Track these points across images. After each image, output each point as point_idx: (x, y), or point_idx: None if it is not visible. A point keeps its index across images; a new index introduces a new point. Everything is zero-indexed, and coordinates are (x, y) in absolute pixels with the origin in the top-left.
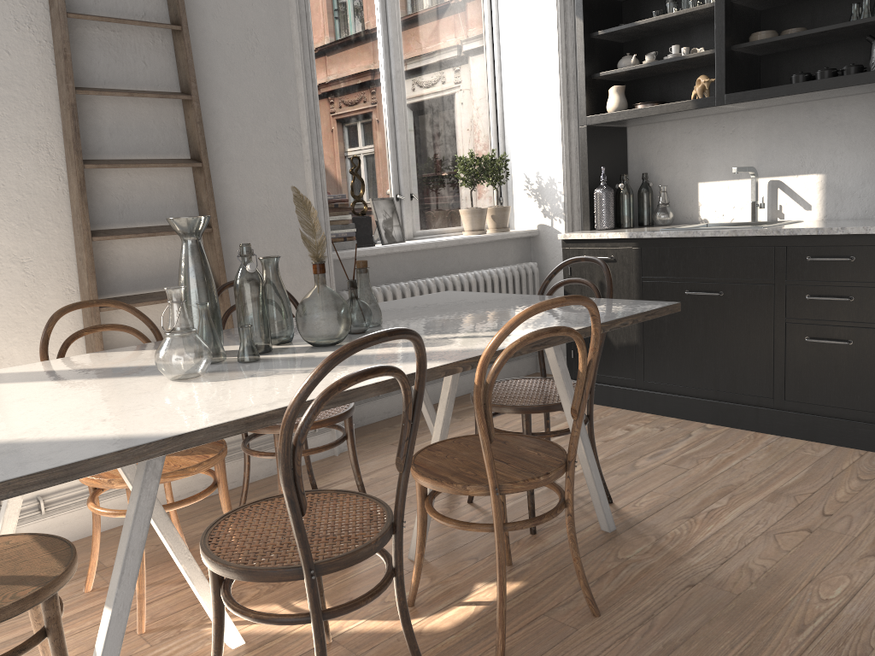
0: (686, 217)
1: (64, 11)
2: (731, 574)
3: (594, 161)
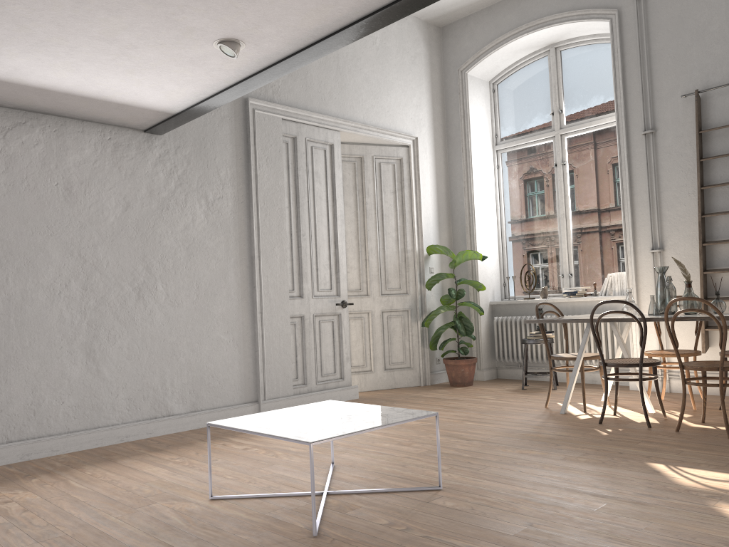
0: None
1: (699, 187)
2: None
3: None
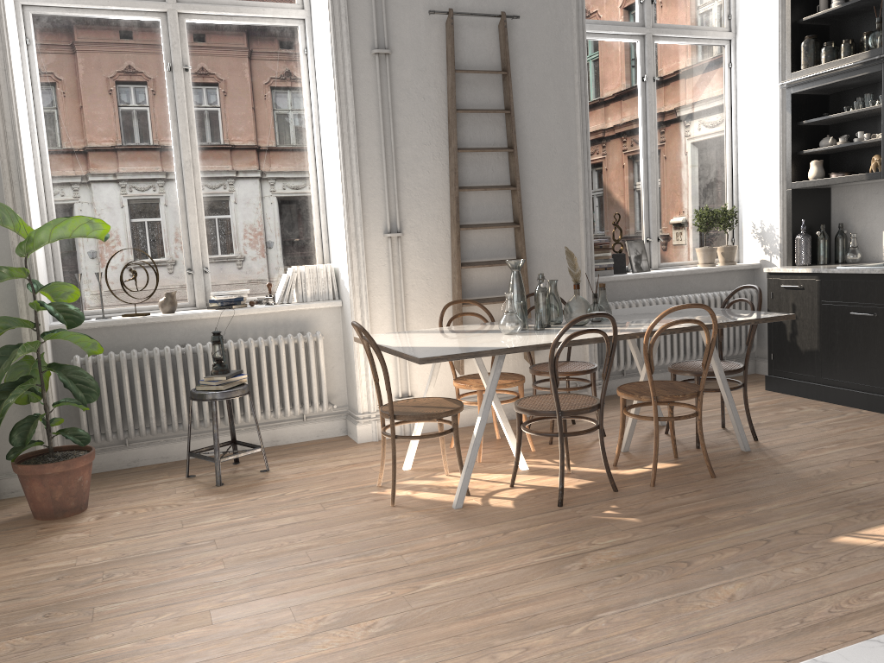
0: (873, 257)
1: (456, 149)
2: (805, 471)
3: (797, 214)
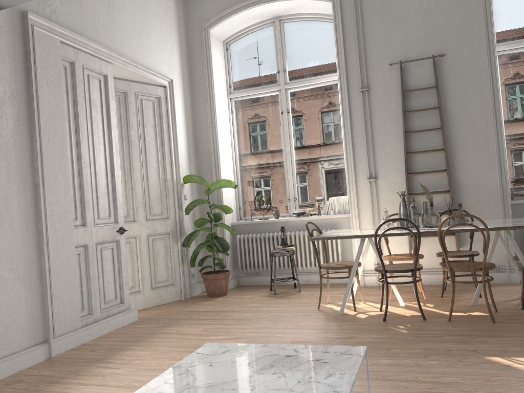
0: None
1: (404, 132)
2: None
3: None
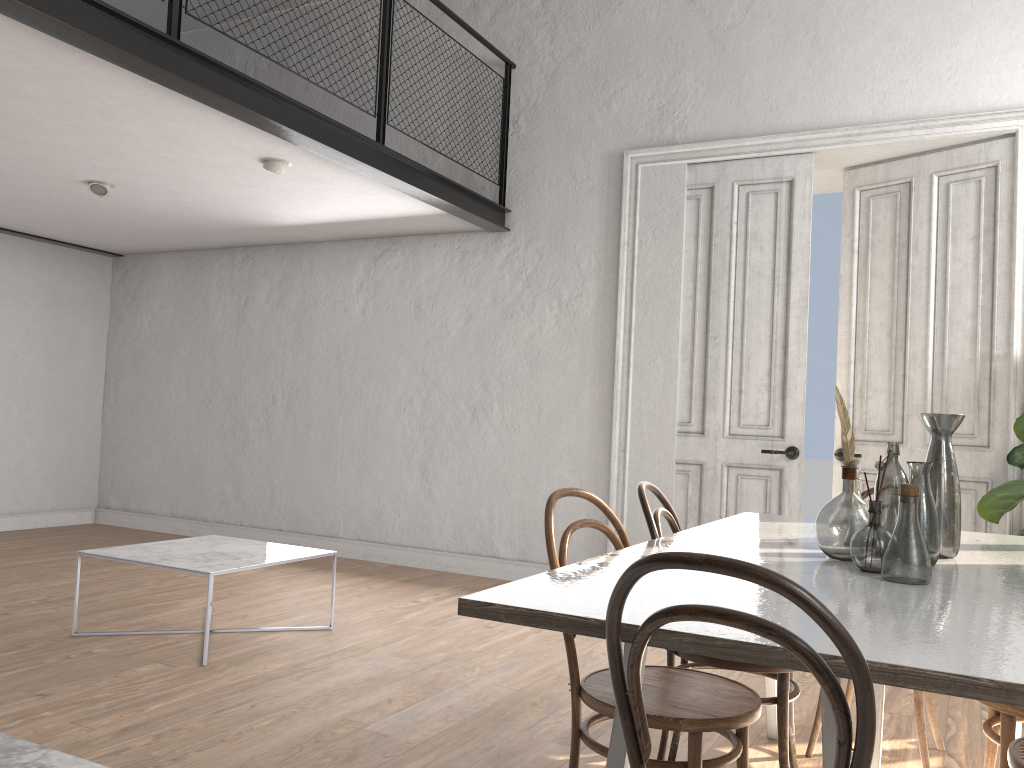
0: None
1: None
2: None
3: None
